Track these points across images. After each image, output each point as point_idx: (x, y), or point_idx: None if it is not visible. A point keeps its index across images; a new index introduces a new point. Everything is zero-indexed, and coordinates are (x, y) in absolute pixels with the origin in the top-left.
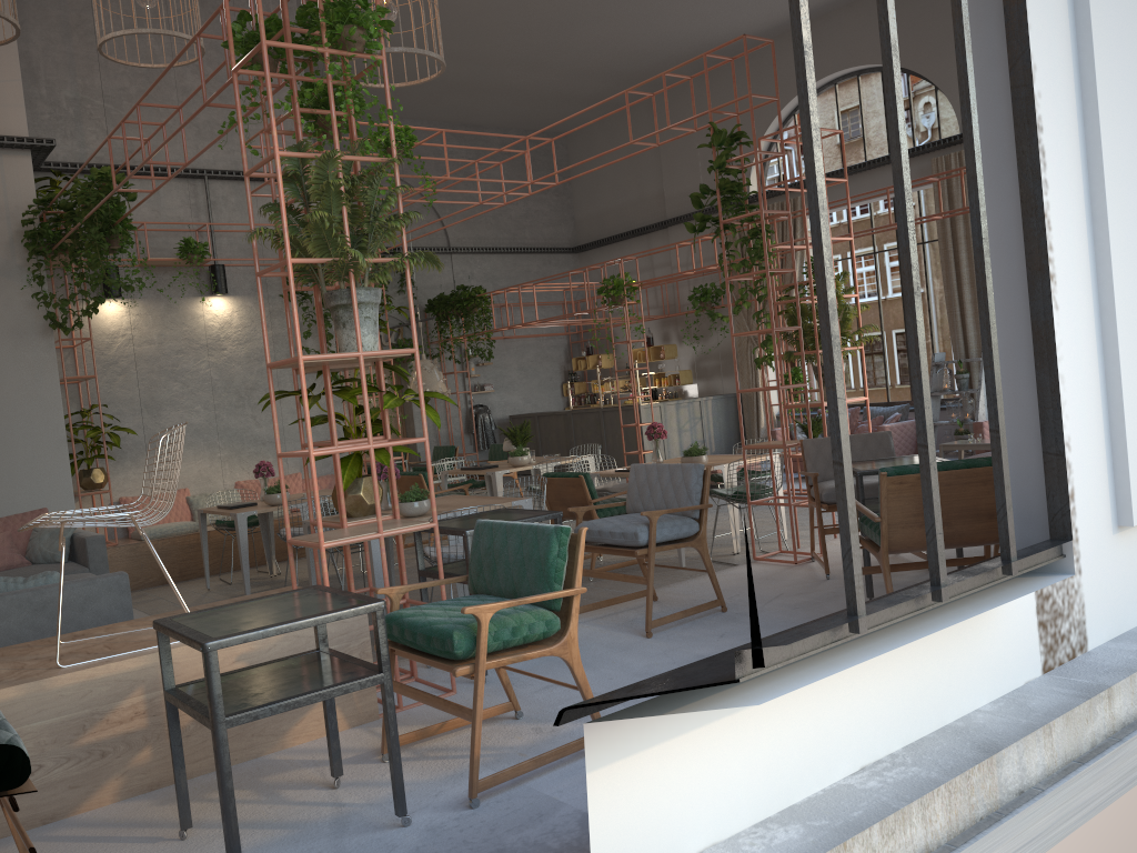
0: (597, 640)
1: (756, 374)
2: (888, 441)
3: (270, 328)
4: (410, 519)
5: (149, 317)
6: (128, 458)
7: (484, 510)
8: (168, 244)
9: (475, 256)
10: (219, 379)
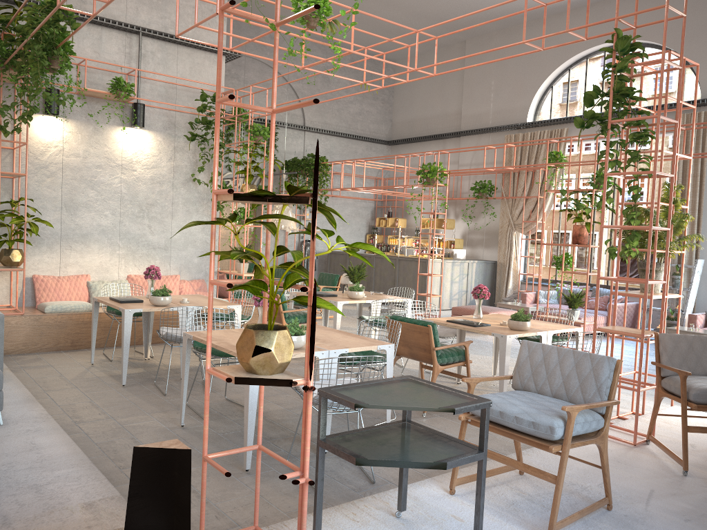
0: None
1: (511, 250)
2: None
3: (172, 160)
4: None
5: (78, 135)
6: (45, 244)
7: (354, 351)
8: (102, 81)
9: (321, 135)
10: (127, 193)
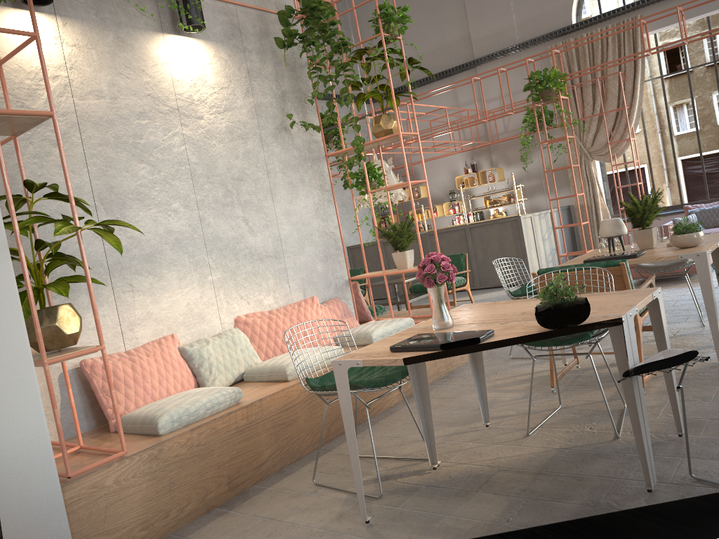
0: None
1: (594, 185)
2: None
3: (250, 94)
4: None
5: (92, 52)
6: (82, 290)
7: None
8: None
9: None
10: (198, 162)
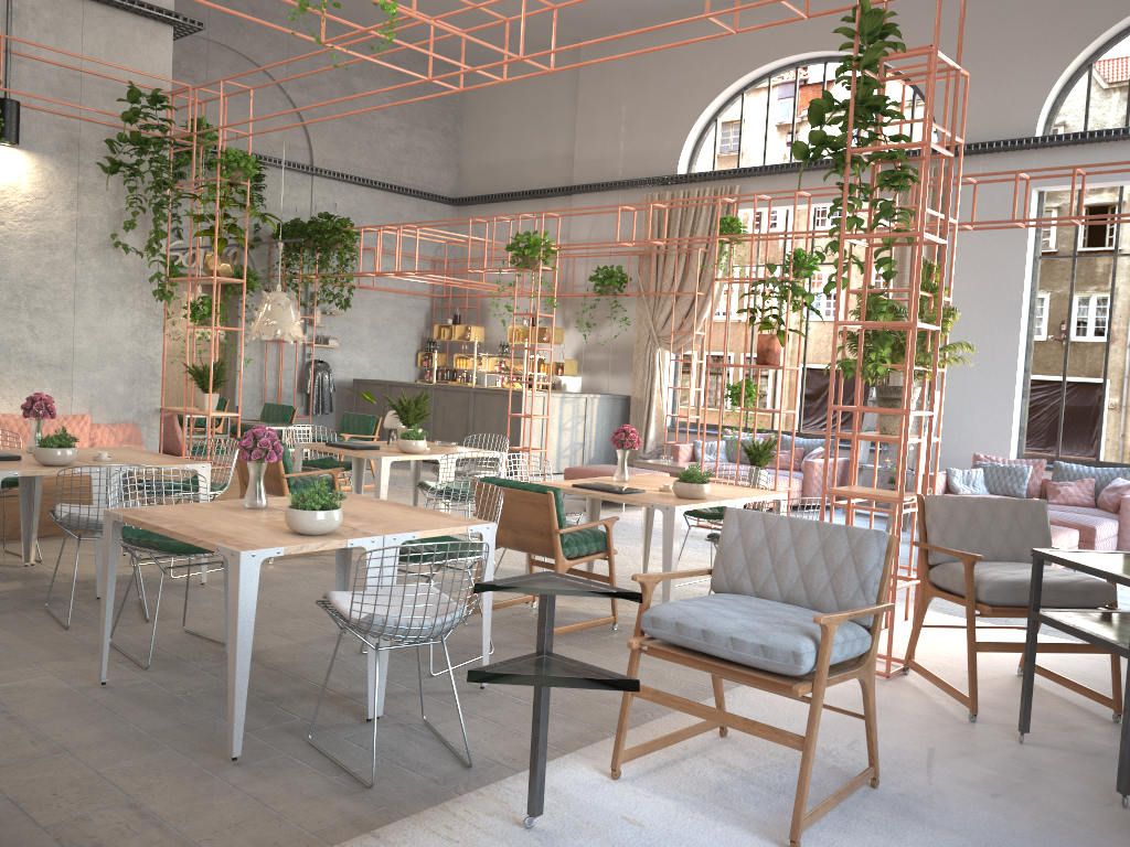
0: (694, 844)
1: (653, 378)
2: (1045, 515)
3: (75, 207)
4: (309, 540)
5: None
6: None
7: (427, 536)
8: None
9: (341, 184)
10: None
